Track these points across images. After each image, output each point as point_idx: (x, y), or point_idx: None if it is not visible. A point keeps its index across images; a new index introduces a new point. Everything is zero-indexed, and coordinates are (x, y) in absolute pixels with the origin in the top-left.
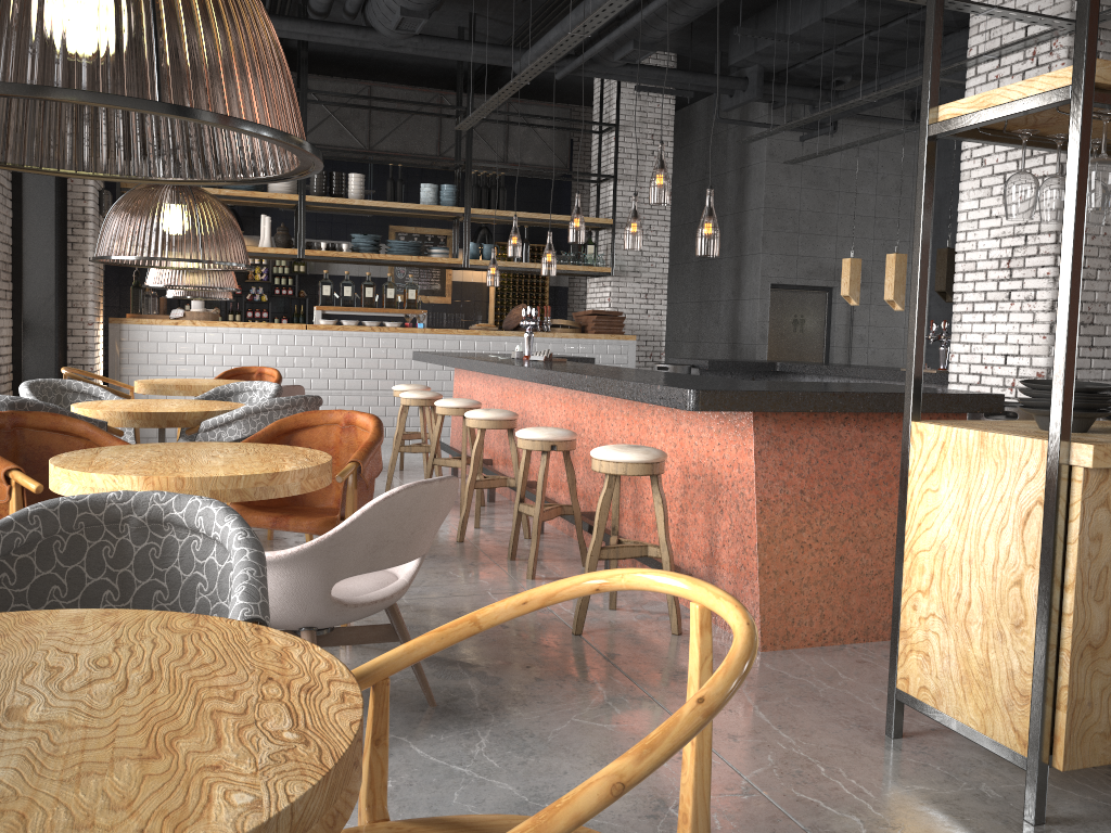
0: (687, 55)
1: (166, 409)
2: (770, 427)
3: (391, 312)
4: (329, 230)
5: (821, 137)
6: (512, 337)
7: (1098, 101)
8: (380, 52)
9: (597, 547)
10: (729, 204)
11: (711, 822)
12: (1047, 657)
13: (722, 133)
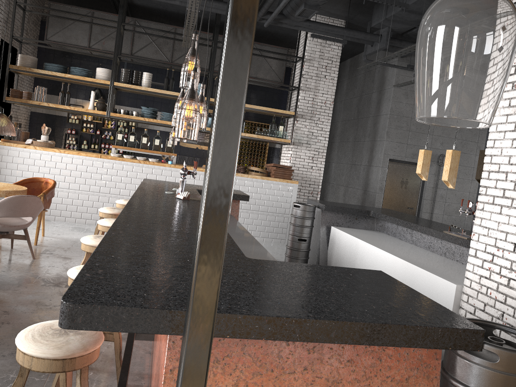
0: (352, 22)
1: None
2: None
3: (155, 153)
4: (151, 105)
5: None
6: None
7: None
8: (182, 10)
9: None
10: (372, 110)
11: None
12: None
13: (372, 70)
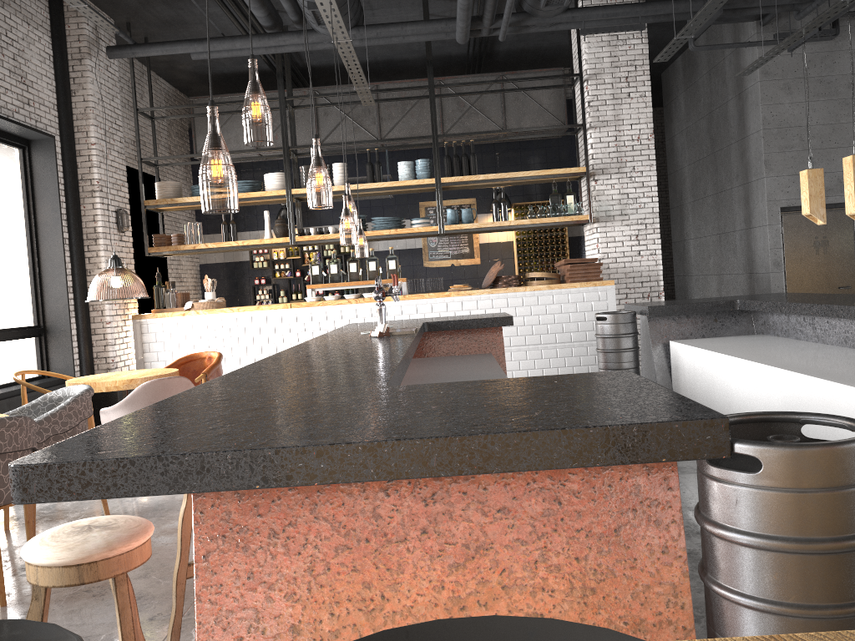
0: None
1: None
2: (229, 509)
3: (372, 284)
4: (368, 214)
5: (825, 44)
6: (483, 295)
7: None
8: (380, 54)
9: None
10: (733, 132)
11: None
12: None
13: (720, 63)
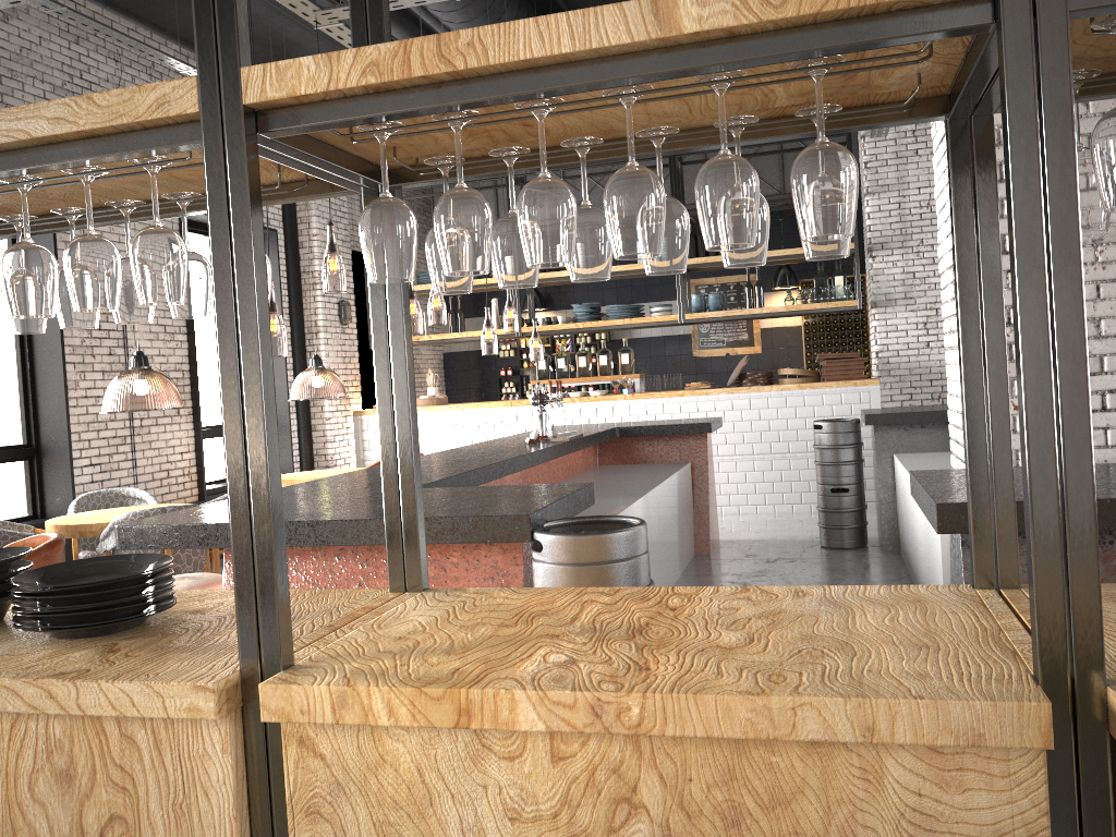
0: None
1: (96, 520)
2: None
3: (602, 380)
4: (629, 294)
5: None
6: (722, 395)
7: None
8: None
9: None
10: None
11: None
12: None
13: None
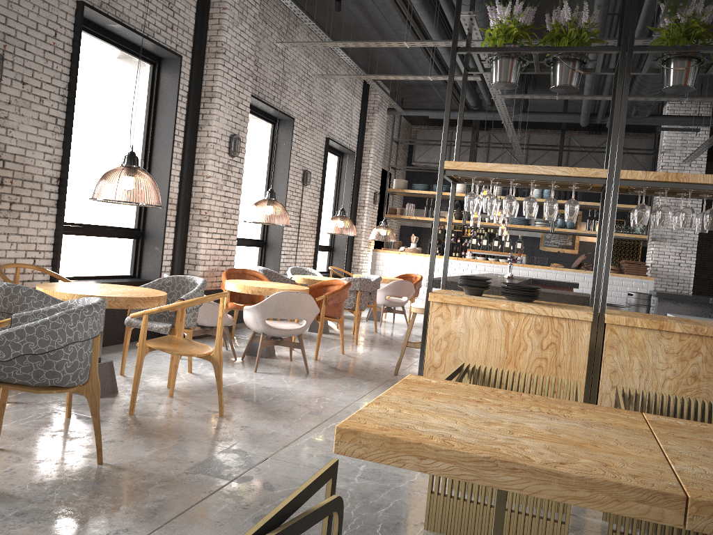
0: None
1: (318, 279)
2: None
3: (505, 254)
4: None
5: None
6: (570, 272)
7: (452, 174)
8: None
9: (405, 341)
10: None
11: (321, 402)
12: (419, 368)
13: None
